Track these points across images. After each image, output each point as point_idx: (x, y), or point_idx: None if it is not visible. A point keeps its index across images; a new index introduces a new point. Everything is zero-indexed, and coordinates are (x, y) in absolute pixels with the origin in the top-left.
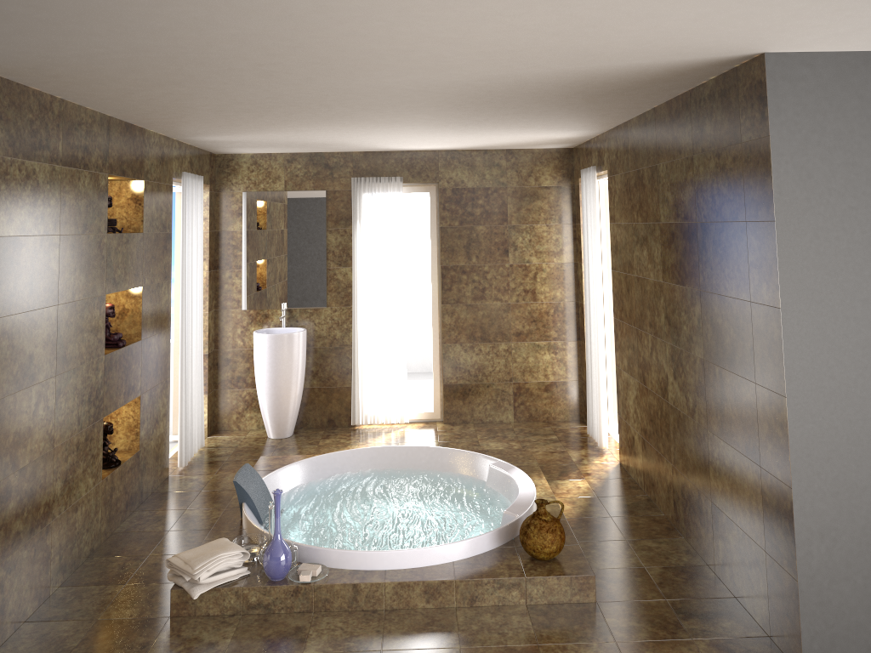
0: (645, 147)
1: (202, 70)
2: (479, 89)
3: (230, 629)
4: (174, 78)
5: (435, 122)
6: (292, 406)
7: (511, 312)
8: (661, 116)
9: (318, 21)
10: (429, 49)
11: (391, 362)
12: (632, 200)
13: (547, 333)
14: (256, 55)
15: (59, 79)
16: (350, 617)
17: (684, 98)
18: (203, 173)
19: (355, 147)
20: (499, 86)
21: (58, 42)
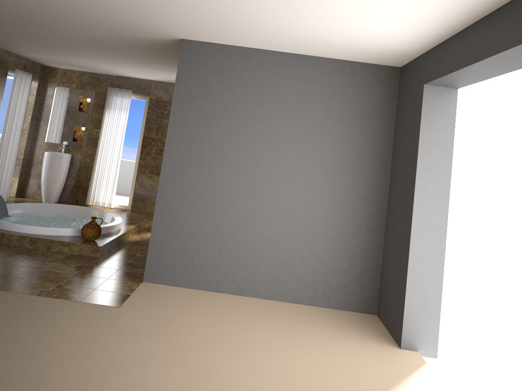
0: None
1: None
2: (102, 42)
3: None
4: None
5: (117, 60)
6: (55, 189)
7: None
8: None
9: None
10: (45, 17)
11: (111, 178)
12: None
13: None
14: None
15: None
16: None
17: None
18: (35, 73)
19: (108, 72)
20: (107, 41)
21: None
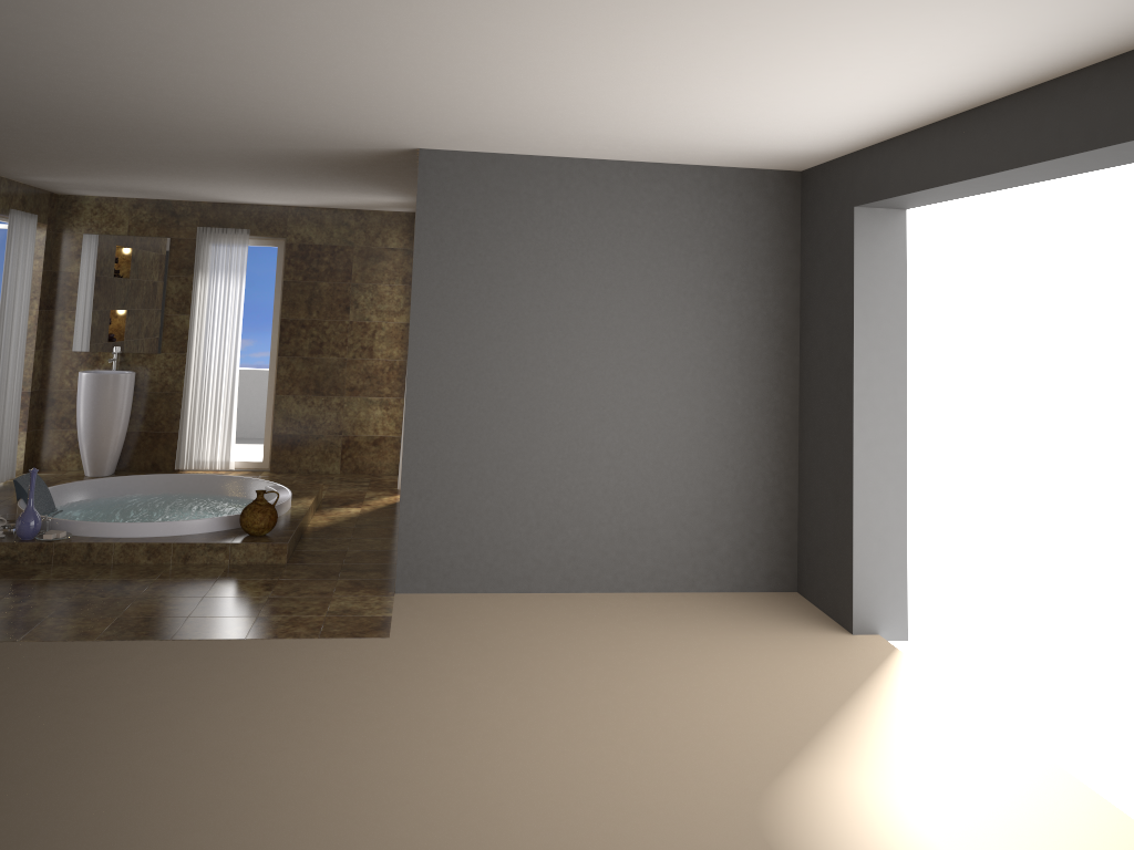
0: None
1: None
2: (240, 157)
3: None
4: None
5: (244, 180)
6: (111, 446)
7: (347, 367)
8: None
9: (52, 108)
10: (157, 128)
11: (222, 410)
12: None
13: (380, 390)
14: (24, 122)
15: None
16: (81, 566)
17: None
18: (40, 212)
19: (198, 197)
20: (253, 155)
21: None
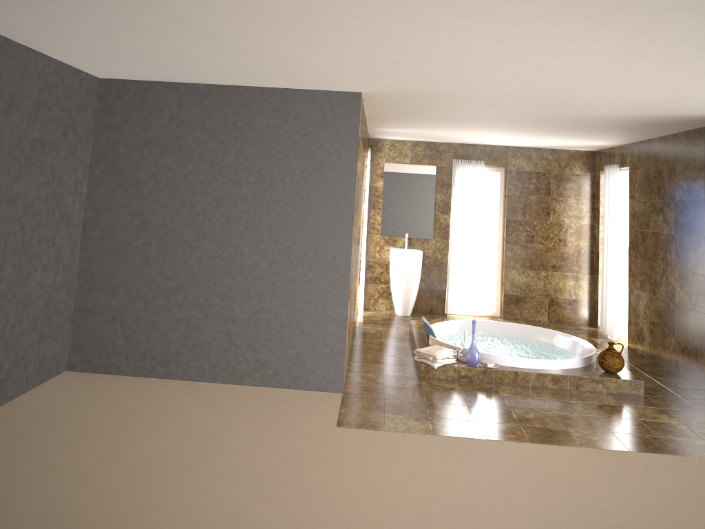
0: (664, 155)
1: (465, 101)
2: (588, 118)
3: (456, 384)
4: (442, 103)
5: (535, 131)
6: (413, 297)
7: (549, 252)
8: (680, 139)
9: (559, 90)
10: (592, 102)
11: (471, 277)
12: (651, 186)
13: (572, 268)
14: (504, 98)
15: (386, 100)
16: (515, 387)
17: (699, 130)
18: (367, 149)
19: (460, 140)
20: (601, 117)
21: (426, 88)
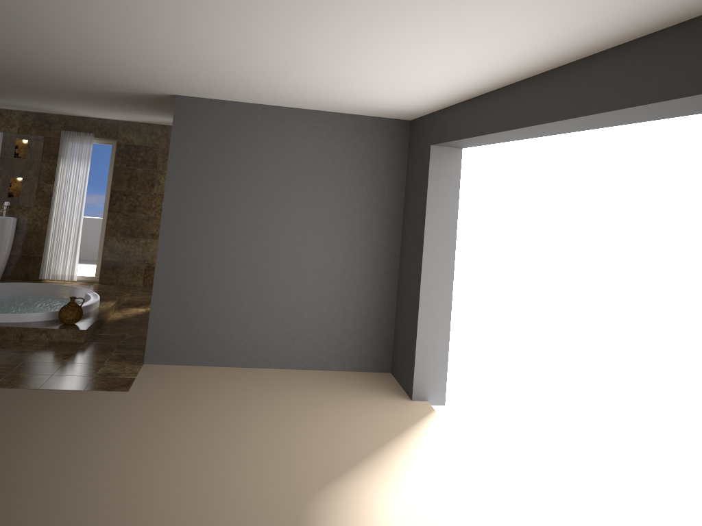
0: None
1: None
2: (72, 92)
3: None
4: None
5: (83, 105)
6: None
7: (151, 221)
8: None
9: None
10: (11, 74)
11: (71, 244)
12: None
13: None
14: None
15: None
16: None
17: None
18: None
19: (62, 112)
20: (79, 92)
21: None
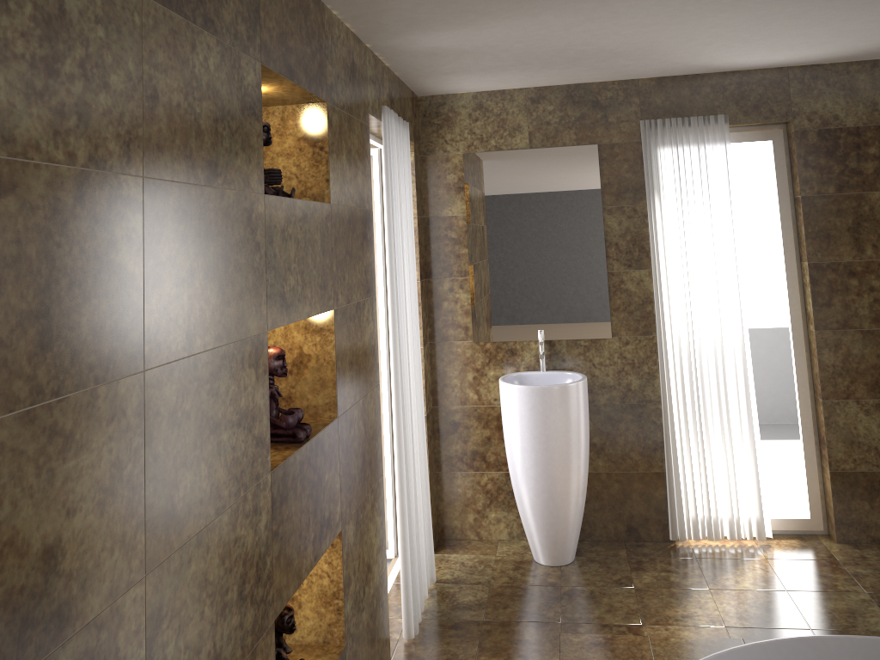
0: None
1: None
2: None
3: None
4: None
5: None
6: (575, 511)
7: None
8: None
9: None
10: None
11: (732, 431)
12: None
13: None
14: None
15: None
16: None
17: None
18: (406, 120)
19: (654, 63)
20: None
21: None
